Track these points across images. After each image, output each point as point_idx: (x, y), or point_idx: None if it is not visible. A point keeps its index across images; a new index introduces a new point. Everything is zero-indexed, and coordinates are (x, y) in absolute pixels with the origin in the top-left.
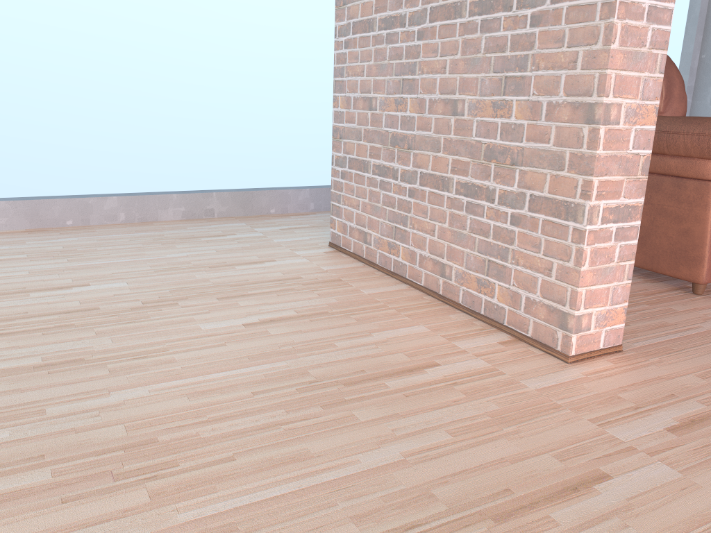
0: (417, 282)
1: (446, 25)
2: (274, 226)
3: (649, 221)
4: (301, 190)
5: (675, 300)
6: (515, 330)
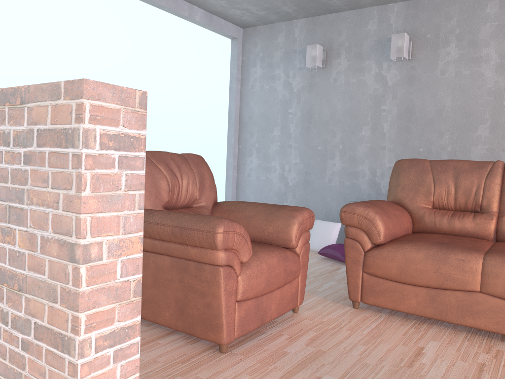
0: None
1: None
2: None
3: (184, 295)
4: None
5: (204, 364)
6: None
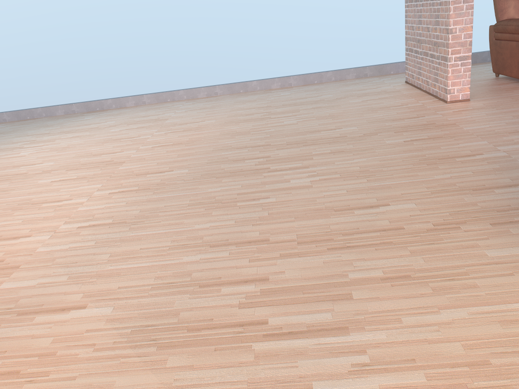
0: (423, 89)
1: (426, 3)
2: (389, 78)
3: None
4: (405, 62)
5: None
6: (439, 97)
